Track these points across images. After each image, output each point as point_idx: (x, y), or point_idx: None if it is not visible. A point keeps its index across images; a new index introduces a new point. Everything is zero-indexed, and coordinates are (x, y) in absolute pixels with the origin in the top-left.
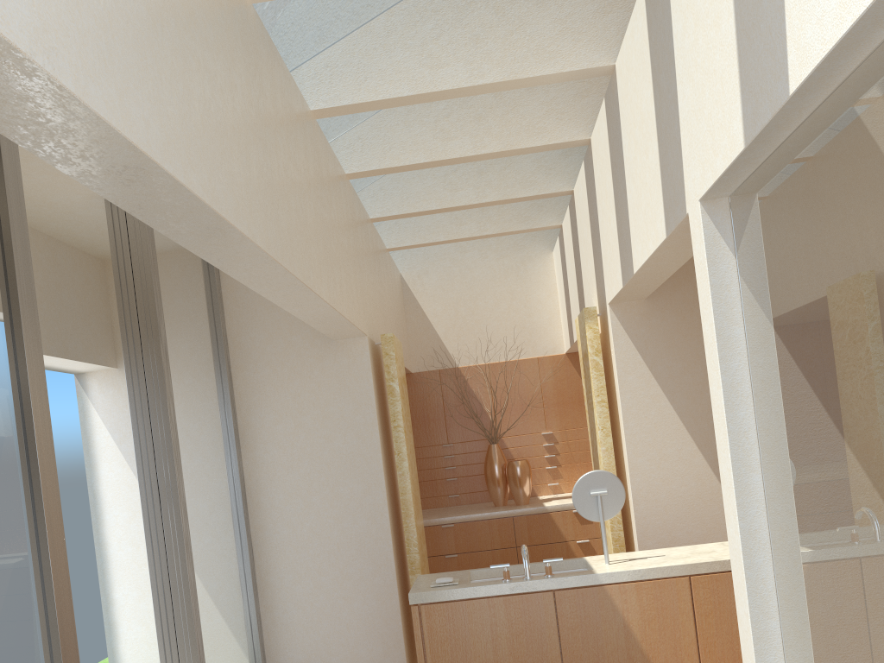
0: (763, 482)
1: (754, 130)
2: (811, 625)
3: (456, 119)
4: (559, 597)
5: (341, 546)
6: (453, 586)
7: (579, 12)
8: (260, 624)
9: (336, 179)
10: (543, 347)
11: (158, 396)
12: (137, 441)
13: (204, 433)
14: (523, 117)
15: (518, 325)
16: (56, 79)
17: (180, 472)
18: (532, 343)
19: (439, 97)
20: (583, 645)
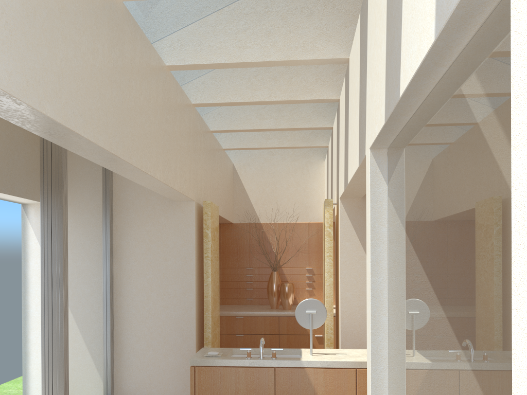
0: (388, 321)
1: (388, 114)
2: None
3: (261, 78)
4: (278, 372)
5: (165, 323)
6: (217, 357)
7: (331, 24)
8: (112, 364)
9: (182, 107)
10: (312, 217)
11: (58, 225)
12: (43, 250)
13: (88, 248)
14: (301, 81)
15: (299, 202)
16: None
17: (66, 271)
18: (306, 213)
19: (244, 65)
20: None
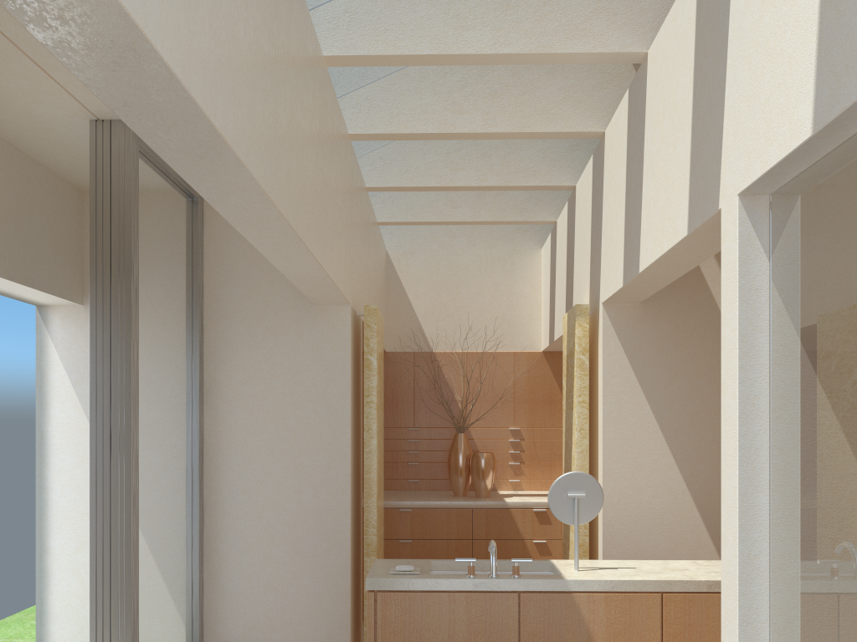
0: (770, 505)
1: (828, 115)
2: None
3: (469, 93)
4: (524, 600)
5: (297, 518)
6: (414, 576)
7: None
8: (202, 590)
9: (339, 136)
10: (520, 342)
11: (122, 337)
12: (94, 382)
13: (167, 384)
14: (539, 101)
15: (498, 317)
16: None
17: (136, 421)
18: (510, 337)
19: (460, 61)
20: None
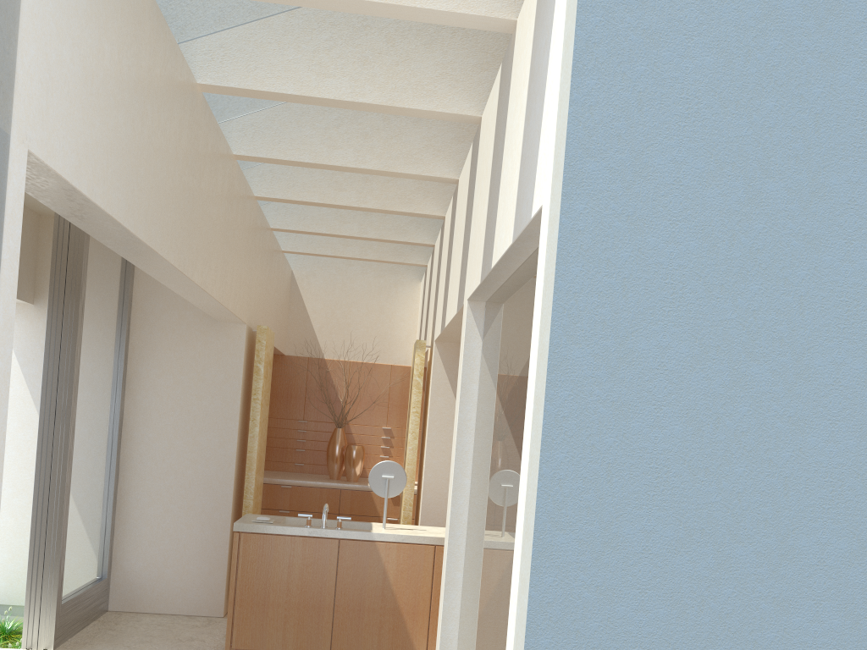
0: (470, 484)
1: (483, 276)
2: (471, 574)
3: (348, 176)
4: (342, 544)
5: (192, 483)
6: (268, 524)
7: (442, 136)
8: (113, 532)
9: (244, 203)
10: (398, 357)
11: (70, 339)
12: (46, 370)
13: (98, 373)
14: (399, 188)
15: (381, 335)
16: (80, 190)
17: (76, 400)
18: (389, 352)
19: (331, 168)
20: (352, 581)
